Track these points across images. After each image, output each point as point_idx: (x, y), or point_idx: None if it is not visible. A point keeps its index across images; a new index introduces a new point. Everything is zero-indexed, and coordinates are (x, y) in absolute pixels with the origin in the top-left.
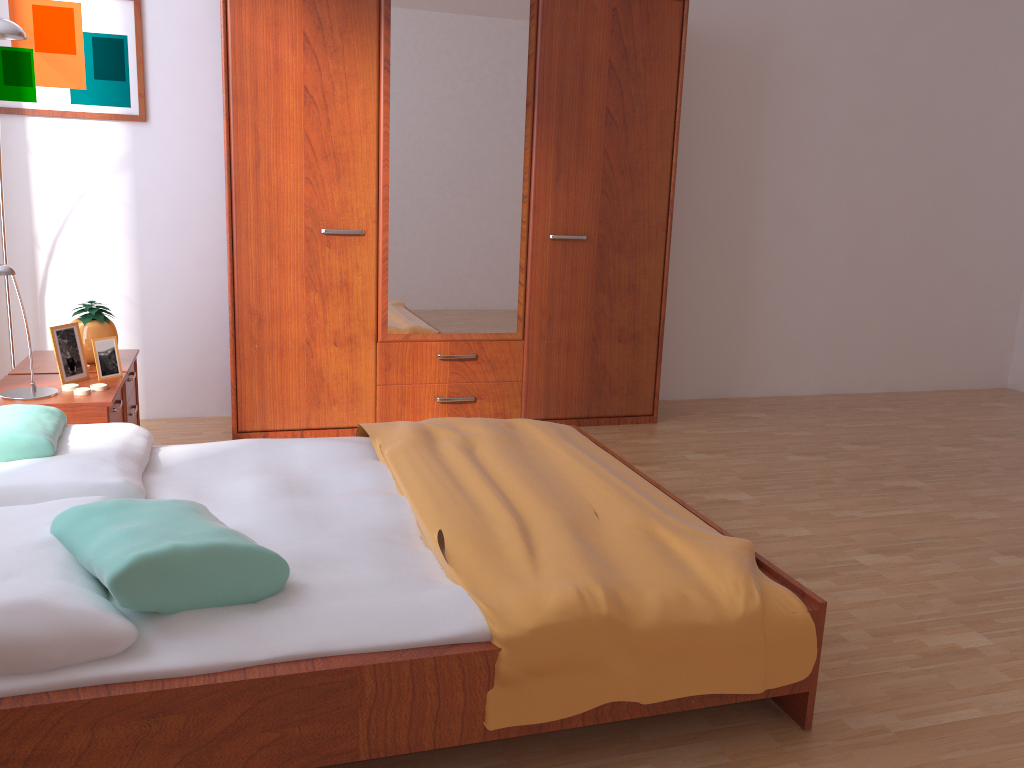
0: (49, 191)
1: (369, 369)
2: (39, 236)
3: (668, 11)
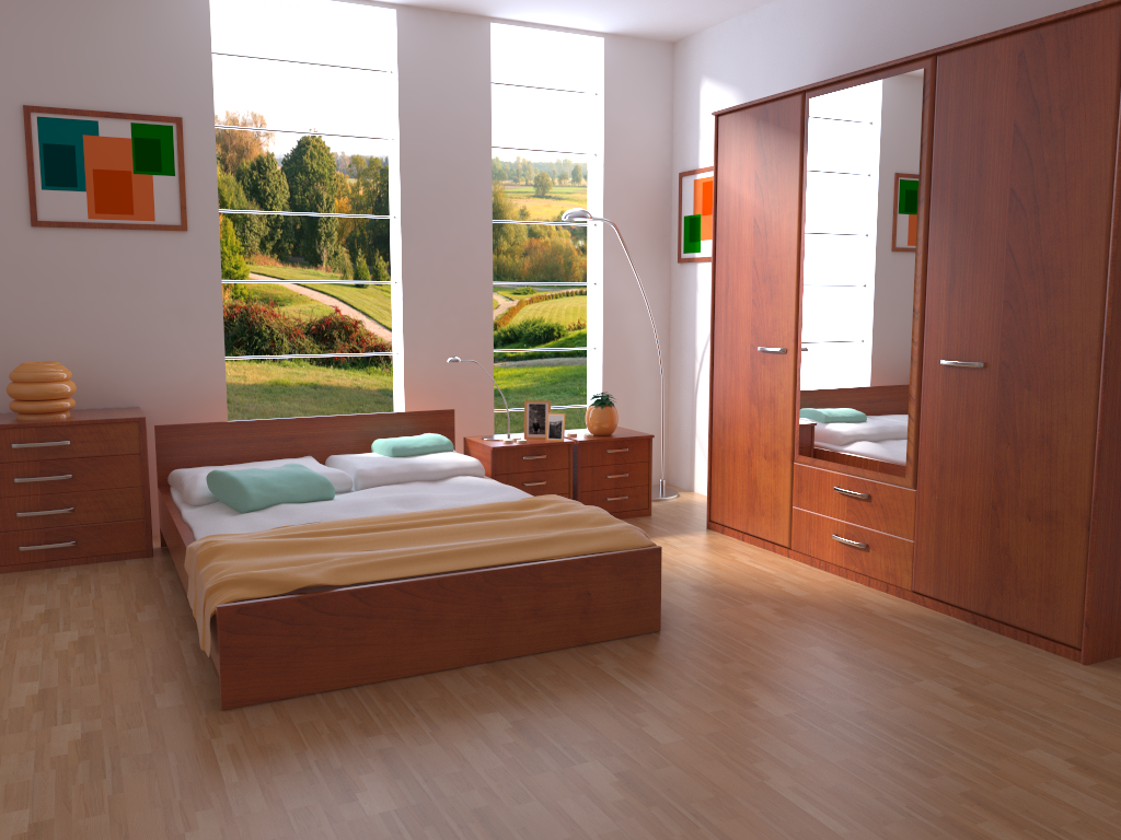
0: (702, 317)
1: (785, 488)
2: (696, 350)
3: (1098, 28)
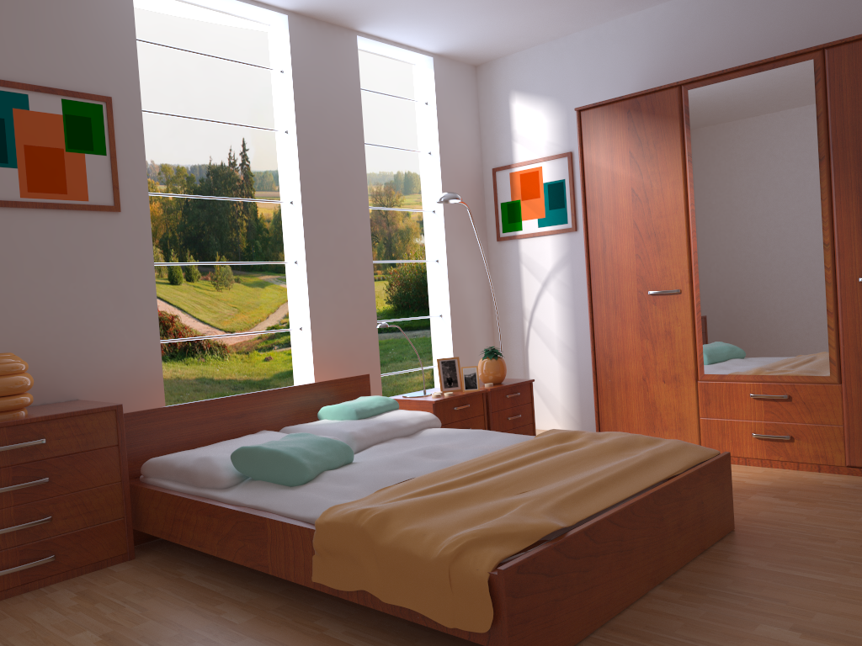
0: (529, 282)
1: (691, 403)
2: (524, 310)
3: None
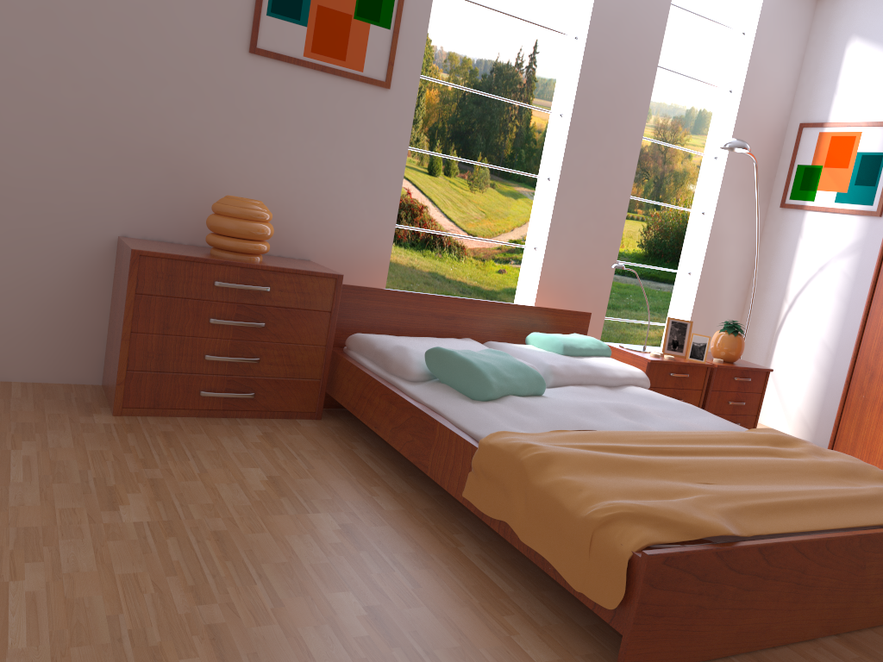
0: (803, 262)
1: None
2: (788, 292)
3: None
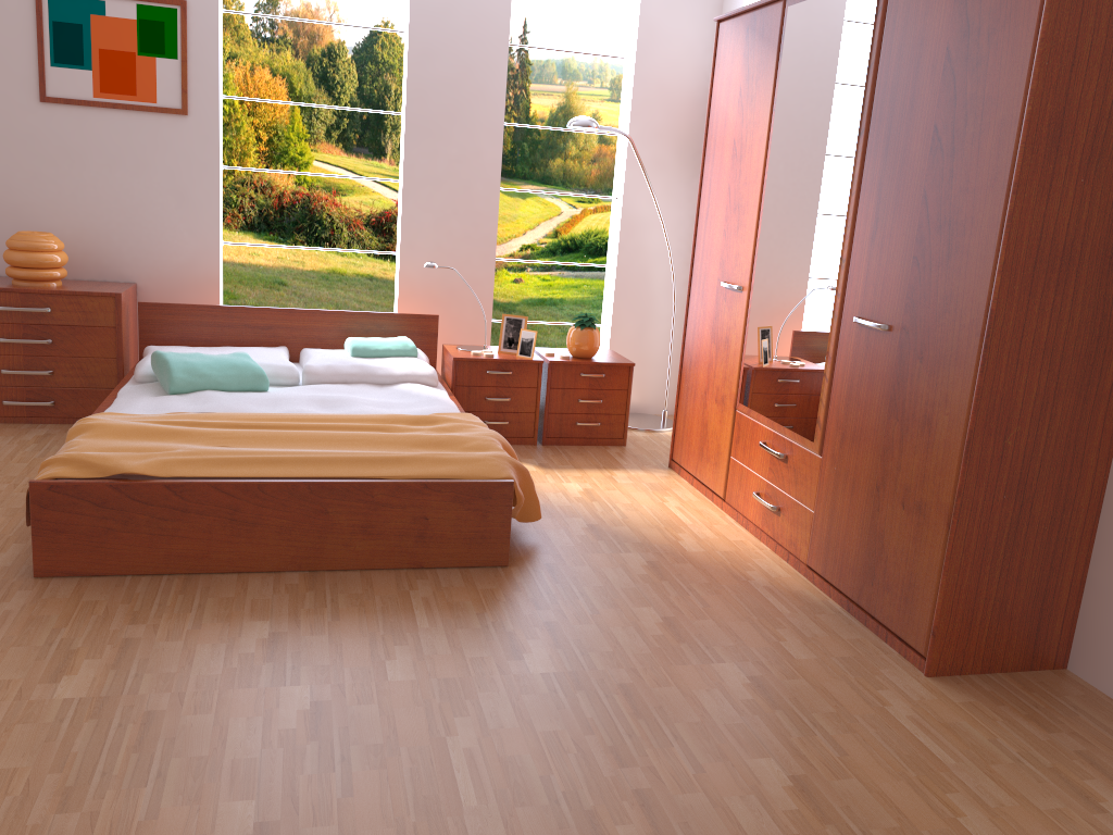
0: None
1: (727, 436)
2: None
3: None
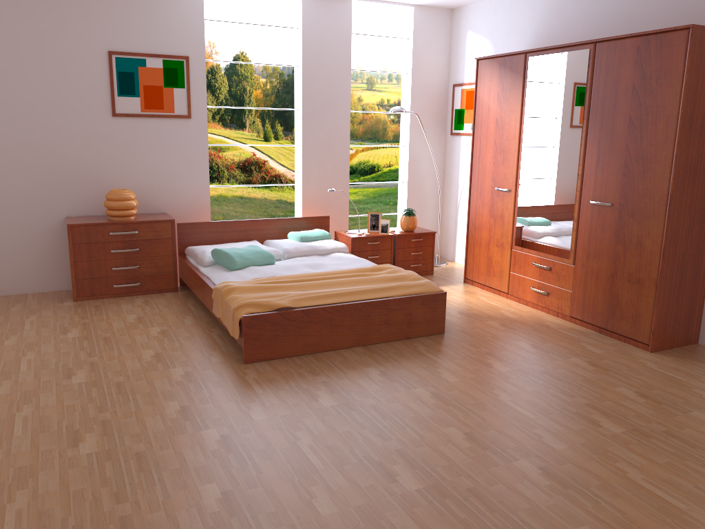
0: (463, 166)
1: (507, 262)
2: (459, 184)
3: (676, 40)
